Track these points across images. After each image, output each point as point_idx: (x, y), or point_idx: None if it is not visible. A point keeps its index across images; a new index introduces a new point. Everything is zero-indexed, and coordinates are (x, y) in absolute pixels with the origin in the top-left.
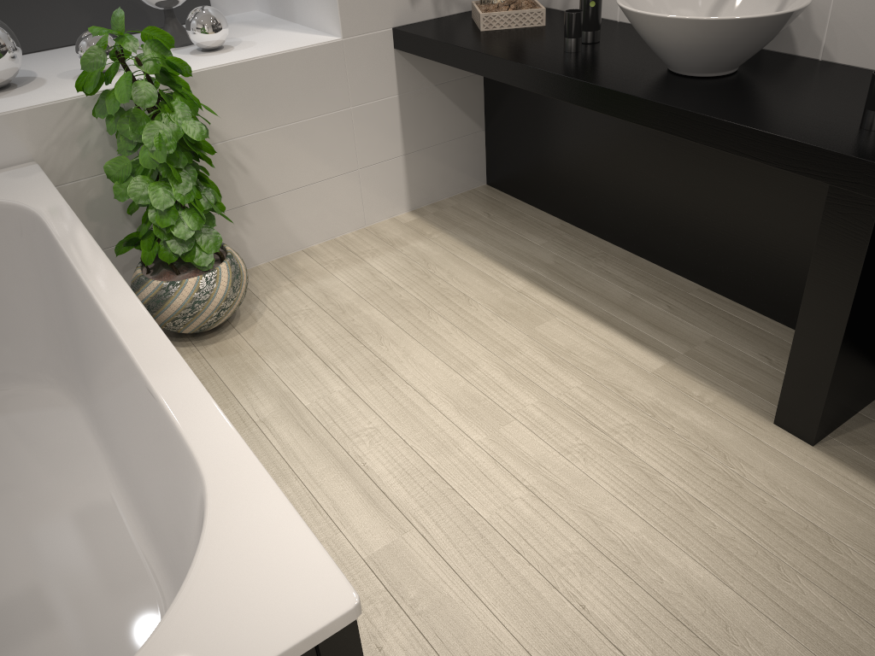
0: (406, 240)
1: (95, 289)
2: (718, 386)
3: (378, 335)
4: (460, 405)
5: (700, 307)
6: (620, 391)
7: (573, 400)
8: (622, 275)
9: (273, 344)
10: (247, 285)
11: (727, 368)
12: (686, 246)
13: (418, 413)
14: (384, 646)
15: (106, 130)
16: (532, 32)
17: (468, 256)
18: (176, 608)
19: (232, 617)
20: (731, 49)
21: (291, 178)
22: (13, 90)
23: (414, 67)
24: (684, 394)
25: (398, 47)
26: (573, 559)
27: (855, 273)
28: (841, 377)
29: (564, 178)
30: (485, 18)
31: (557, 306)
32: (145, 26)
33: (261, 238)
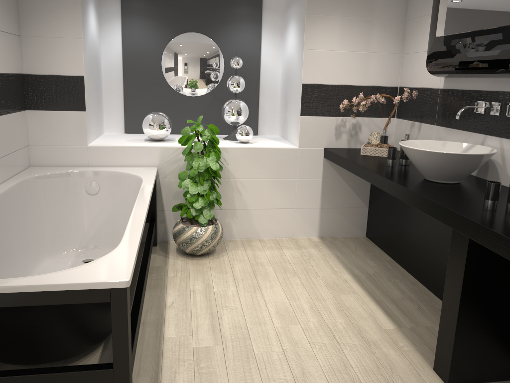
0: (307, 247)
1: (138, 199)
2: (415, 345)
3: (265, 276)
4: (279, 311)
5: (436, 312)
6: (361, 331)
7: (334, 326)
8: (404, 288)
9: (219, 267)
10: (219, 239)
11: (428, 340)
12: (440, 279)
13: (258, 308)
14: (177, 377)
15: (187, 162)
16: (383, 158)
17: (331, 260)
18: (79, 266)
19: (90, 272)
20: (444, 168)
21: (261, 203)
22: (162, 141)
23: (332, 167)
24: (393, 342)
25: (324, 156)
26: (281, 380)
27: (461, 277)
28: (463, 345)
29: (395, 235)
30: (363, 149)
31: (358, 290)
32: (228, 133)
33: (240, 227)
